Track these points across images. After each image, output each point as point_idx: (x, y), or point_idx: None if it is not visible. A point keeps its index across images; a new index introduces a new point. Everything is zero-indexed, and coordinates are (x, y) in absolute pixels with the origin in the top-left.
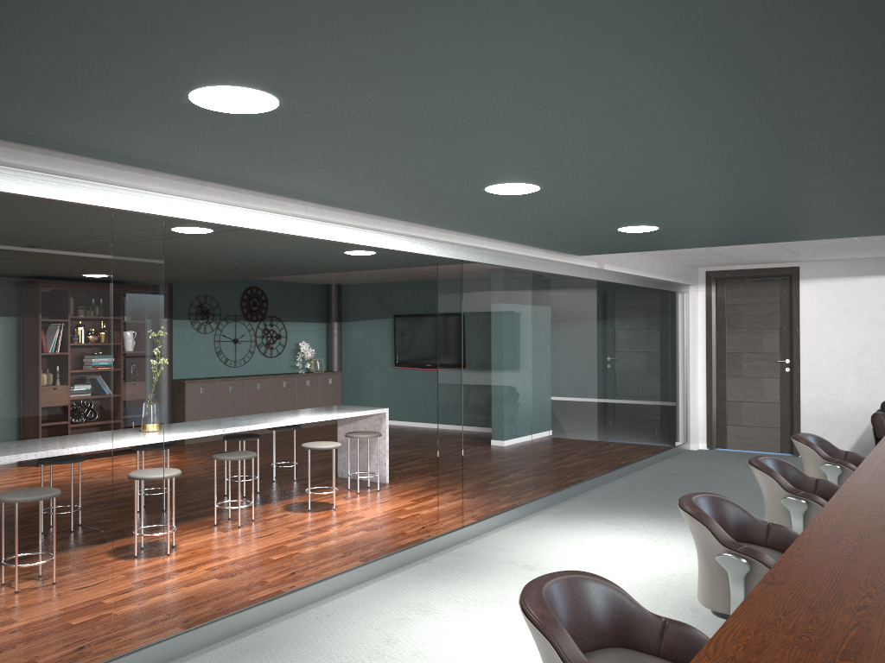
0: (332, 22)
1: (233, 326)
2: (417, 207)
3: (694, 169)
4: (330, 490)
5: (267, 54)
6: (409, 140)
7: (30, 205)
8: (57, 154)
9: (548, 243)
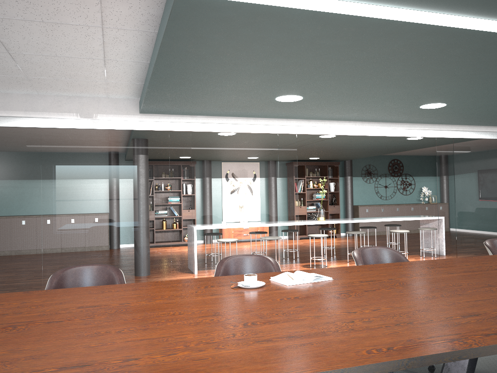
0: (290, 80)
1: (384, 179)
2: (404, 117)
3: None
4: (411, 255)
5: (283, 88)
6: (358, 98)
7: (251, 135)
8: (258, 118)
9: None
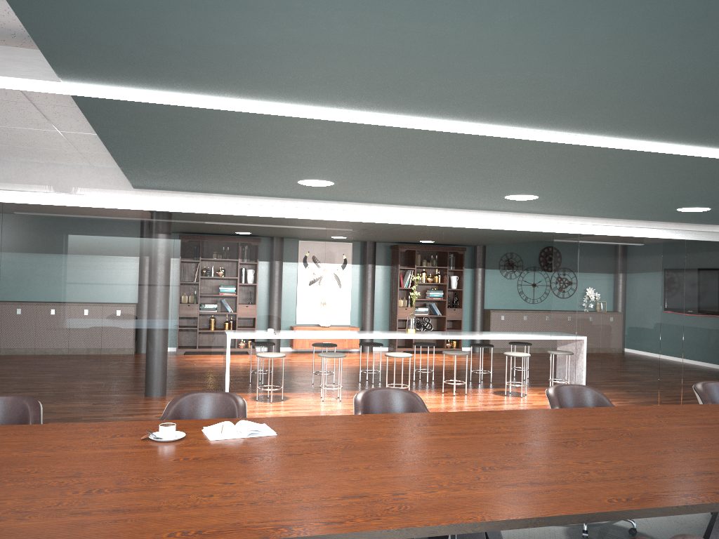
0: (296, 166)
1: (532, 274)
2: (498, 206)
3: (595, 184)
4: (537, 388)
5: (297, 173)
6: (409, 186)
7: (289, 221)
8: (297, 200)
9: (659, 219)
